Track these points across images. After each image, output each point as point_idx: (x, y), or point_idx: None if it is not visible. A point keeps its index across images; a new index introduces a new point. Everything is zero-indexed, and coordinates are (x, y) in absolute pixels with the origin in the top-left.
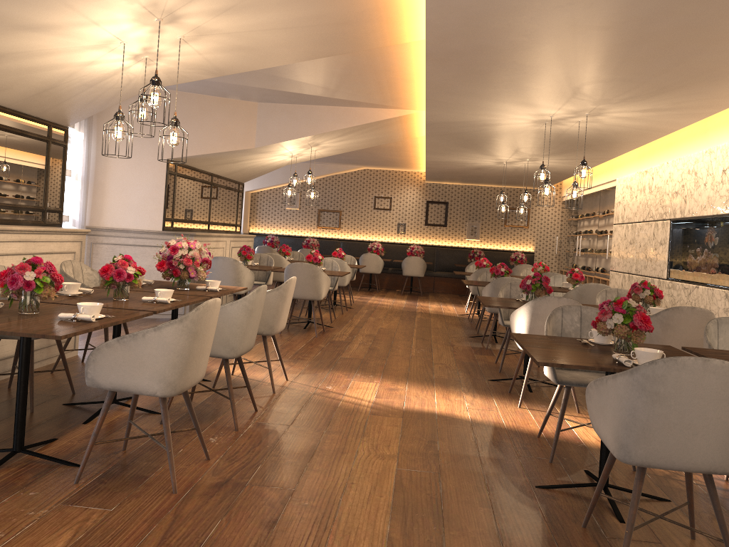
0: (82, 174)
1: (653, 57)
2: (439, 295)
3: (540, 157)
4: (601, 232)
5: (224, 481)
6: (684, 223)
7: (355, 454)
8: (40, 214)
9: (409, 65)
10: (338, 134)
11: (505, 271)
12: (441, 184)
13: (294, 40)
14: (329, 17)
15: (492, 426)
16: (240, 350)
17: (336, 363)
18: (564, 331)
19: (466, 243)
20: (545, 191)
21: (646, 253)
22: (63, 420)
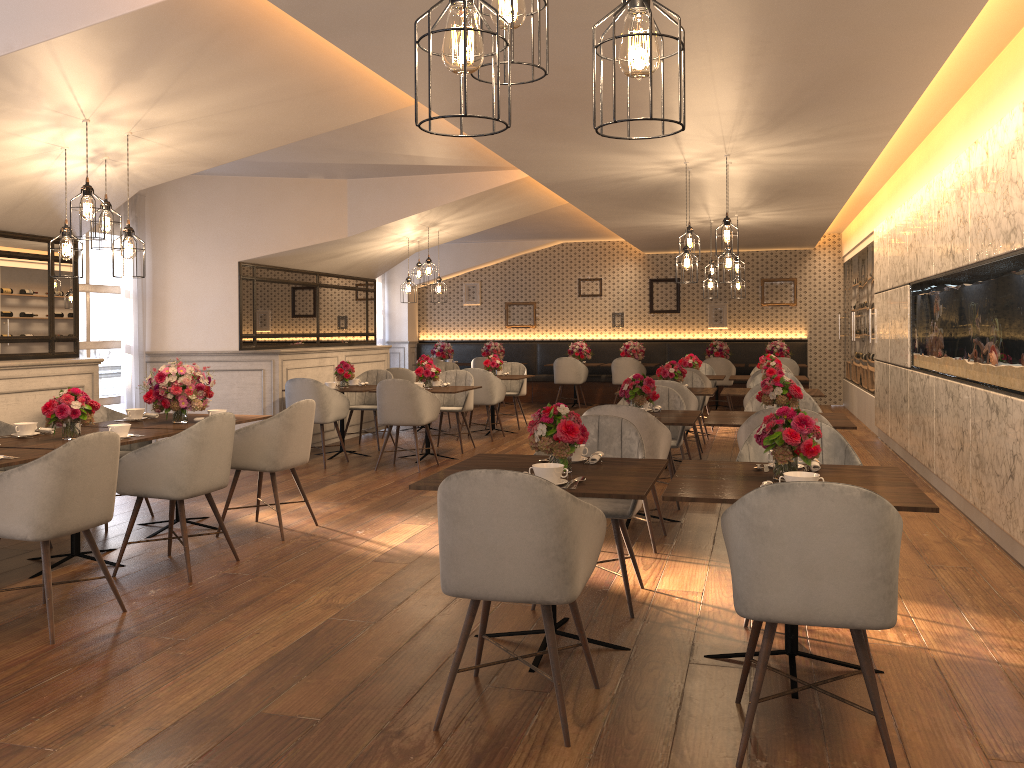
0: (134, 289)
1: (705, 86)
2: None
3: (746, 210)
4: (869, 305)
5: (117, 632)
6: (918, 288)
7: (299, 603)
8: (45, 344)
9: None
10: (453, 209)
11: (677, 372)
12: (667, 254)
13: (276, 116)
14: (298, 87)
15: None
16: (192, 490)
17: (404, 503)
18: None
19: (709, 333)
20: (684, 263)
21: (895, 332)
22: (12, 575)
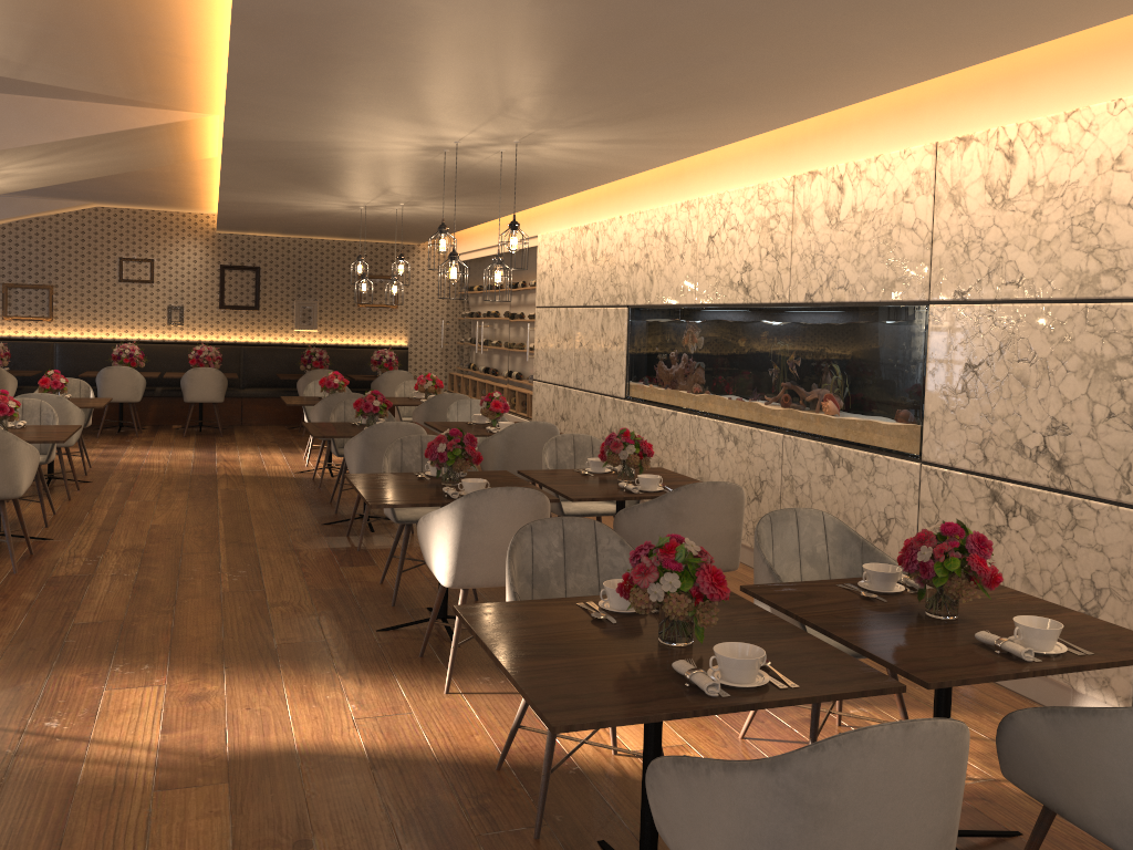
0: None
1: (651, 60)
2: (254, 431)
3: (424, 200)
4: (515, 318)
5: None
6: (650, 314)
7: None
8: None
9: (190, 31)
10: (37, 153)
11: (381, 405)
12: (245, 235)
13: None
14: None
15: (410, 762)
16: None
17: (65, 644)
18: (538, 569)
19: (296, 336)
20: (452, 274)
21: (591, 356)
22: None
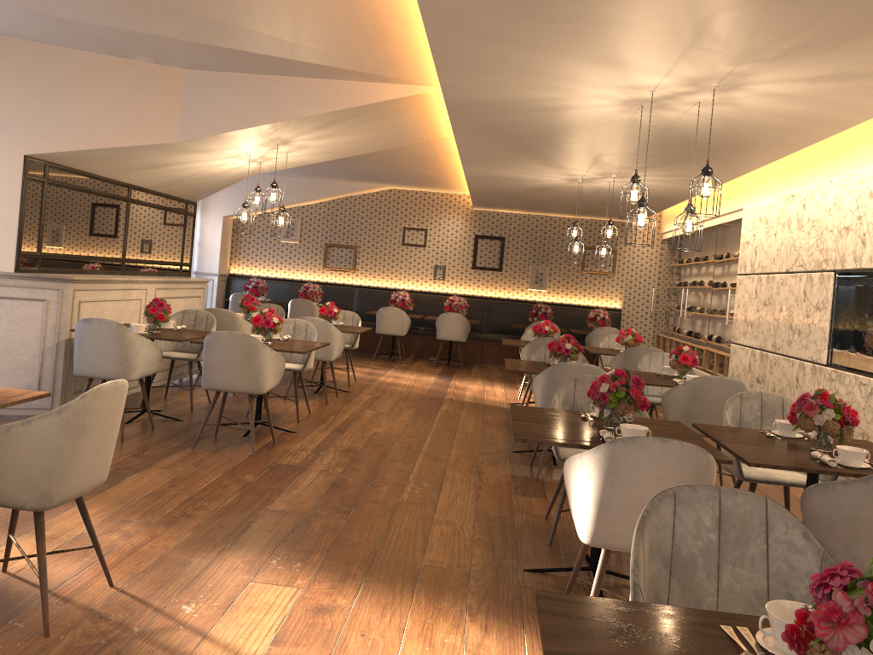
0: None
1: None
2: (488, 368)
3: (633, 171)
4: (717, 285)
5: None
6: (861, 278)
7: None
8: None
9: None
10: (315, 125)
11: (573, 348)
12: (495, 212)
13: None
14: None
15: None
16: None
17: (248, 527)
18: (680, 552)
19: (528, 294)
20: (639, 220)
21: (790, 321)
22: None
